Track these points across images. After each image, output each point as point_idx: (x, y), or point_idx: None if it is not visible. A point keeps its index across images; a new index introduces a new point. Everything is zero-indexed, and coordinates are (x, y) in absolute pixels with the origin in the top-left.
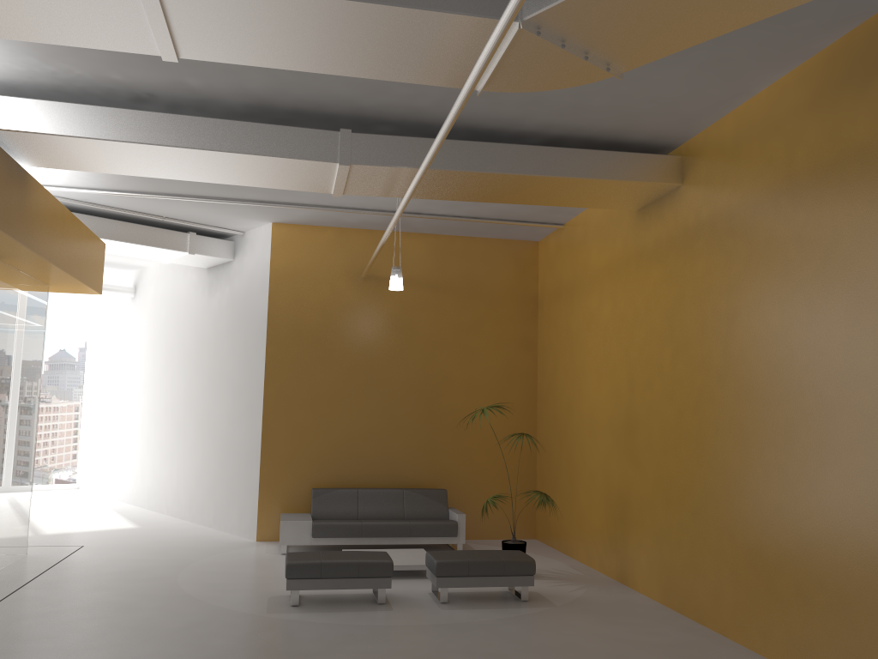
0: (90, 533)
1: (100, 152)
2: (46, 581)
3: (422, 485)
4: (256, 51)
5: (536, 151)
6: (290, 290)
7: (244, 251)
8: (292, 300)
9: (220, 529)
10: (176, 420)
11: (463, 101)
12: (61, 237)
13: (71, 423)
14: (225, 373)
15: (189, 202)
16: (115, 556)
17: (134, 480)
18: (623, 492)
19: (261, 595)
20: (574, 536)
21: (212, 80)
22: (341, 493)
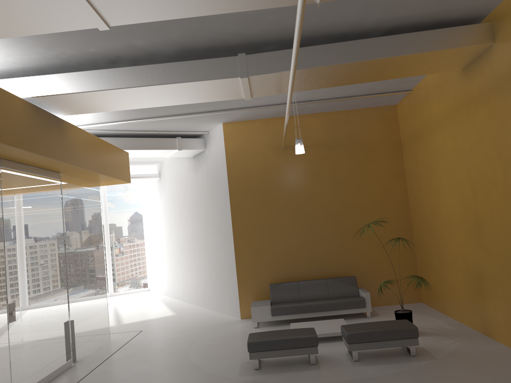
0: (148, 321)
1: (96, 99)
2: (115, 358)
3: (339, 274)
4: (154, 9)
5: (377, 41)
6: (239, 163)
7: (210, 143)
8: (241, 169)
9: (221, 312)
10: (189, 248)
11: (301, 11)
12: (94, 154)
13: (140, 254)
14: (210, 218)
15: (169, 120)
16: (157, 337)
17: (174, 285)
18: (478, 272)
19: (236, 362)
20: (447, 301)
21: (148, 39)
22: (287, 285)
